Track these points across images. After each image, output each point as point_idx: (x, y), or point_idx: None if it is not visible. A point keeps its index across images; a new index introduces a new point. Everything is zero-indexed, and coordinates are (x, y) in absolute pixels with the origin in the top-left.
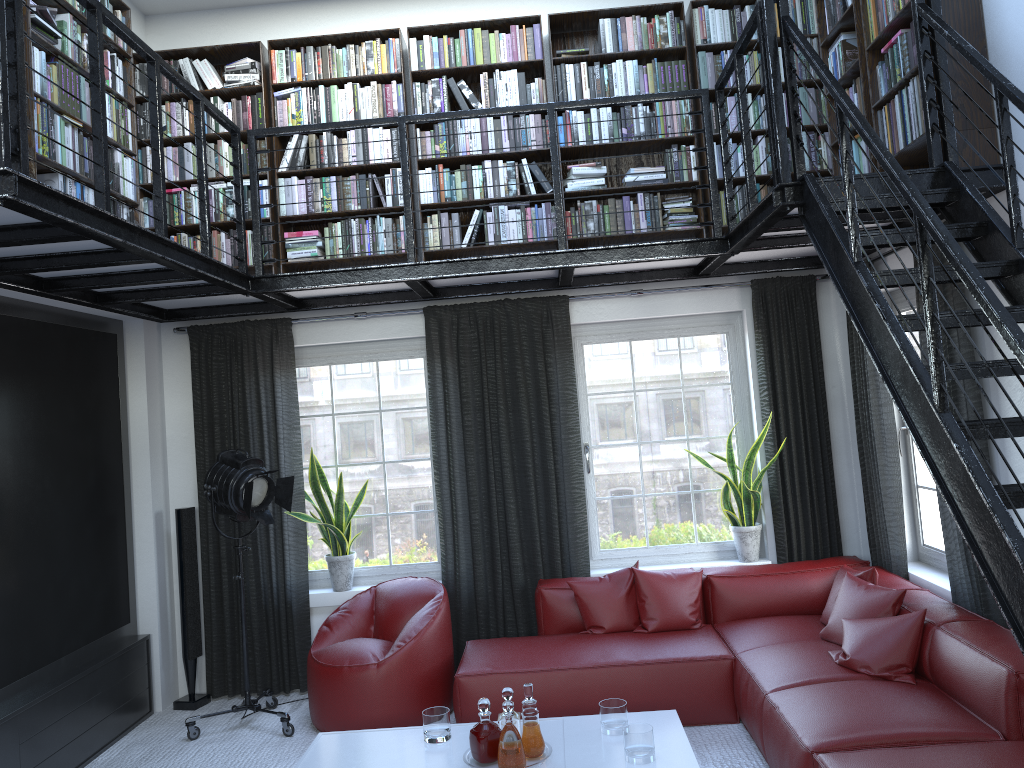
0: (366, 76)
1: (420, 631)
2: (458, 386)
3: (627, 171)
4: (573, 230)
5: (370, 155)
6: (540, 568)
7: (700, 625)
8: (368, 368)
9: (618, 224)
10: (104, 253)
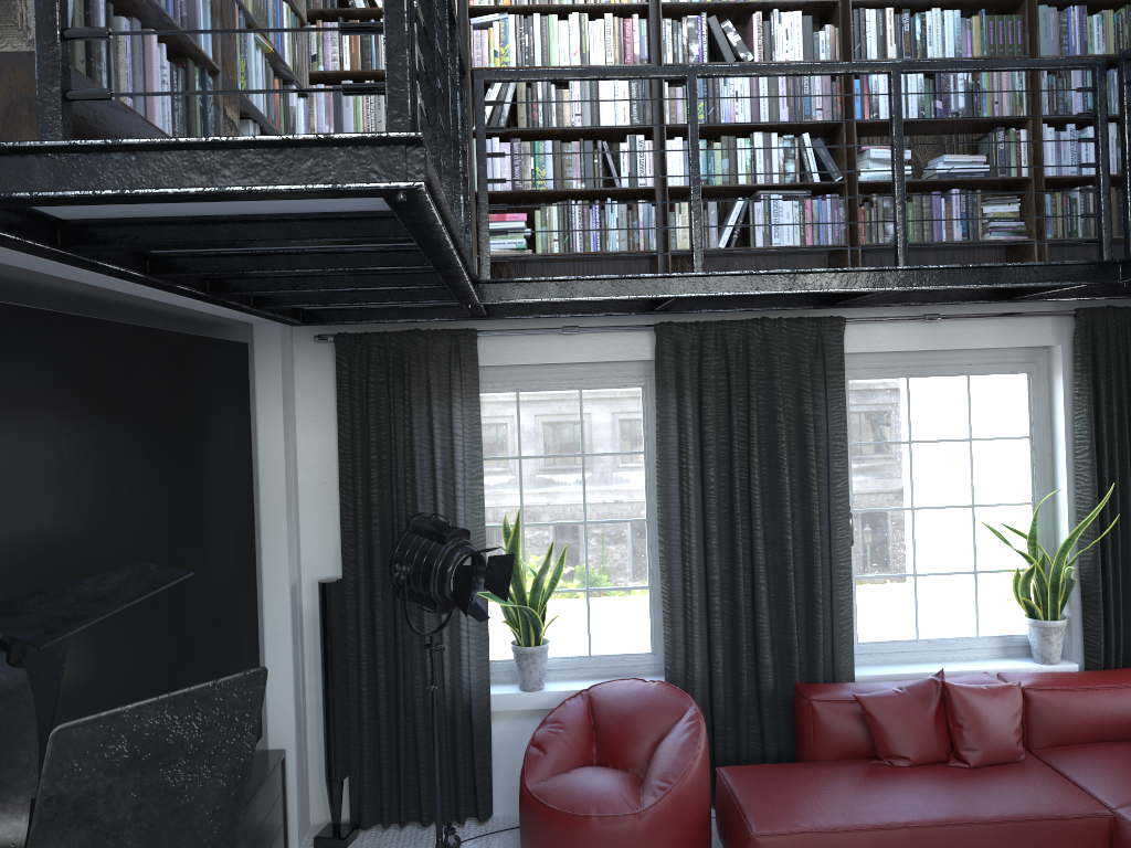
0: (600, 5)
1: (687, 767)
2: (697, 430)
3: (923, 157)
4: (867, 233)
5: (601, 115)
6: (796, 669)
7: (1024, 755)
8: (567, 398)
9: (924, 228)
10: (356, 253)
